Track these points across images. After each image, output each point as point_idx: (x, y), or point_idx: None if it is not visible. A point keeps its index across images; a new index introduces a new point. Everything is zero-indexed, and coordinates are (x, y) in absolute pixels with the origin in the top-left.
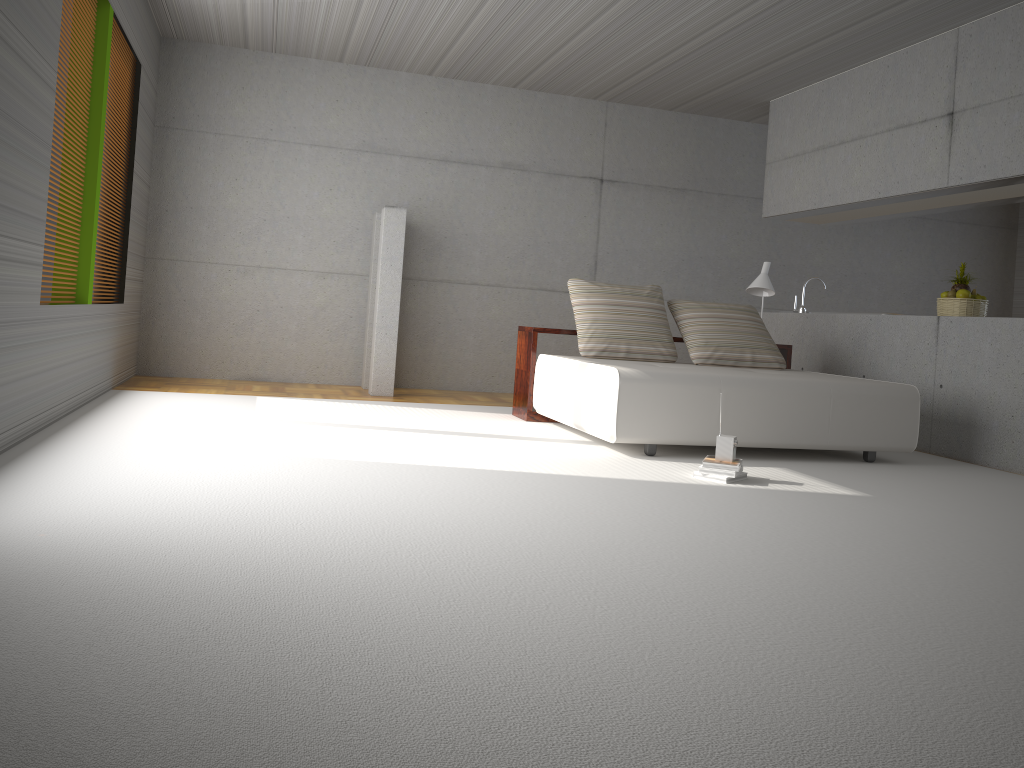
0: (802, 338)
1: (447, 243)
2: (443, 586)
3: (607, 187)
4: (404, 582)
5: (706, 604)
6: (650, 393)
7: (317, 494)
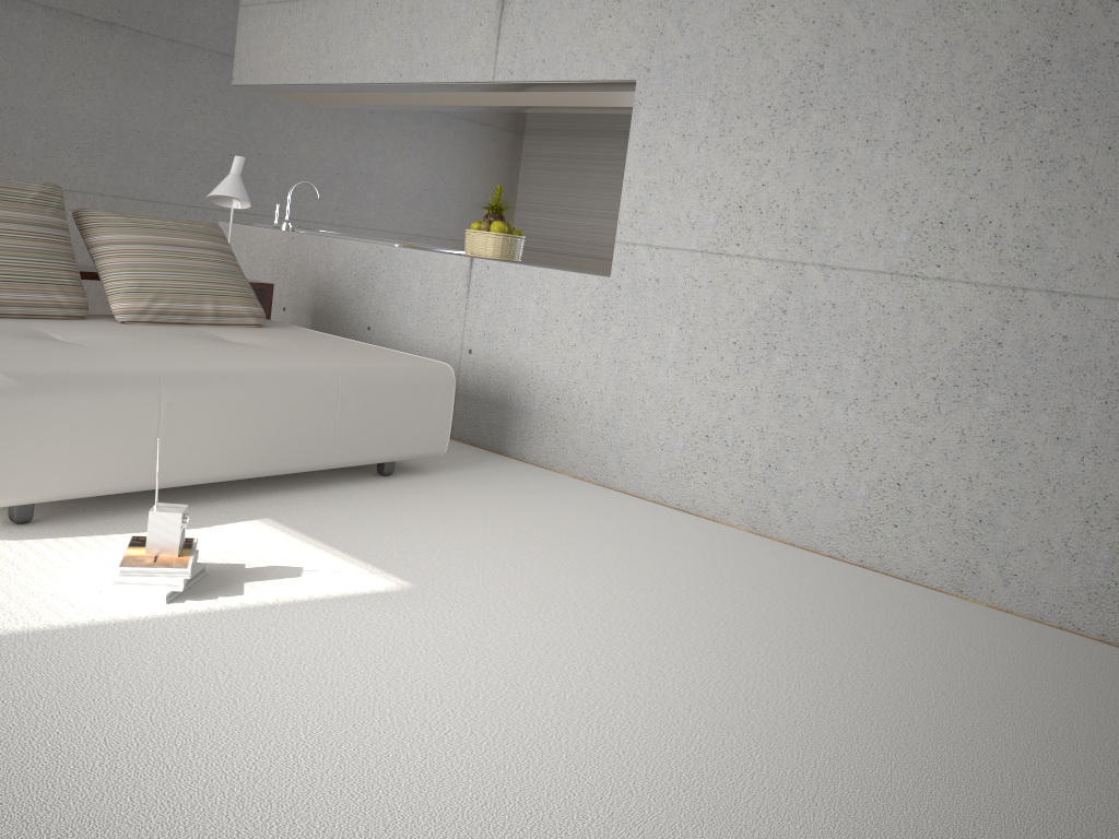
0: (286, 266)
1: None
2: None
3: None
4: None
5: None
6: (19, 415)
7: None
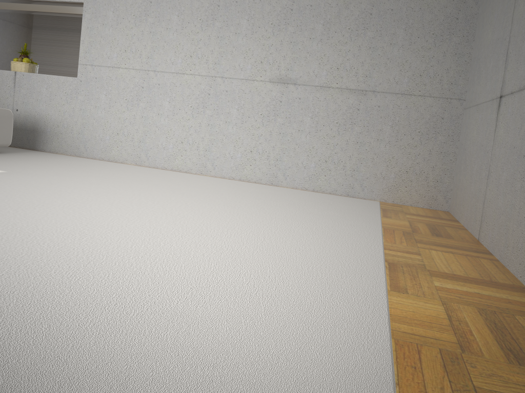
0: None
1: None
2: None
3: None
4: None
5: None
6: None
7: None
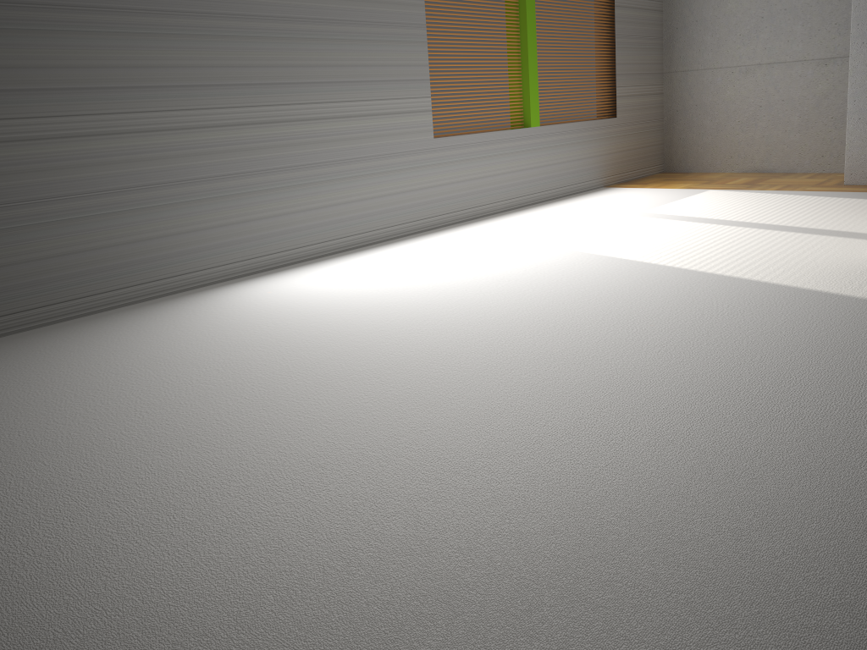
0: None
1: None
2: (334, 360)
3: None
4: (324, 352)
5: (450, 422)
6: None
7: (477, 282)
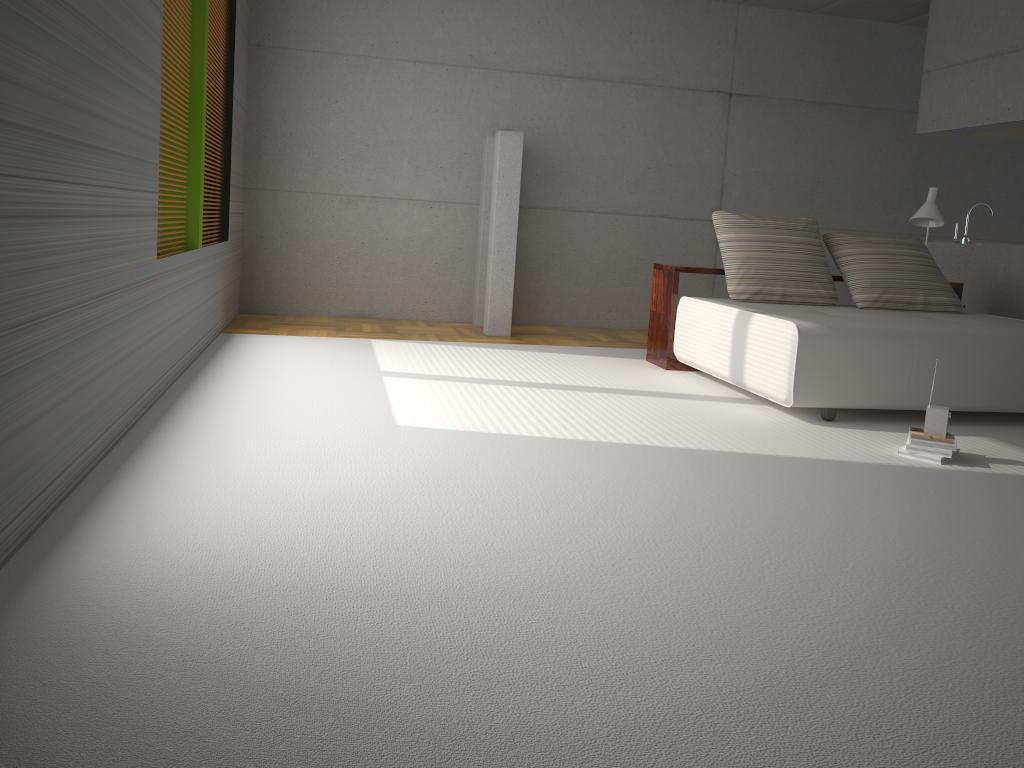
0: (965, 272)
1: (561, 167)
2: (710, 662)
3: (736, 102)
4: (659, 654)
5: None
6: (833, 351)
7: (490, 492)
